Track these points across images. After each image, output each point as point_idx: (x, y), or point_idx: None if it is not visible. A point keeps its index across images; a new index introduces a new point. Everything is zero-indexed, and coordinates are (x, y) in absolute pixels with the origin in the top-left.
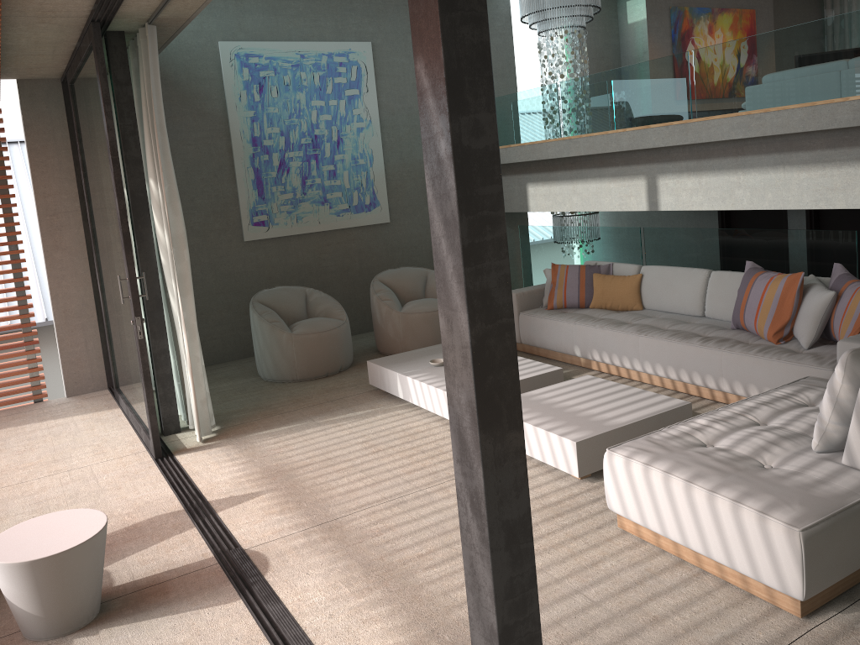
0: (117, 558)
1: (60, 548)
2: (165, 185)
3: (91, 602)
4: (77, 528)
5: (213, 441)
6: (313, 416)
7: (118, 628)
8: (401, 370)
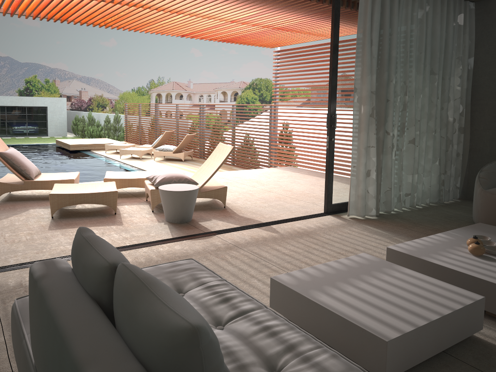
0: (221, 220)
1: (164, 189)
2: (360, 66)
3: (173, 215)
4: (179, 189)
5: (352, 219)
6: (405, 235)
7: (166, 226)
8: (455, 231)
